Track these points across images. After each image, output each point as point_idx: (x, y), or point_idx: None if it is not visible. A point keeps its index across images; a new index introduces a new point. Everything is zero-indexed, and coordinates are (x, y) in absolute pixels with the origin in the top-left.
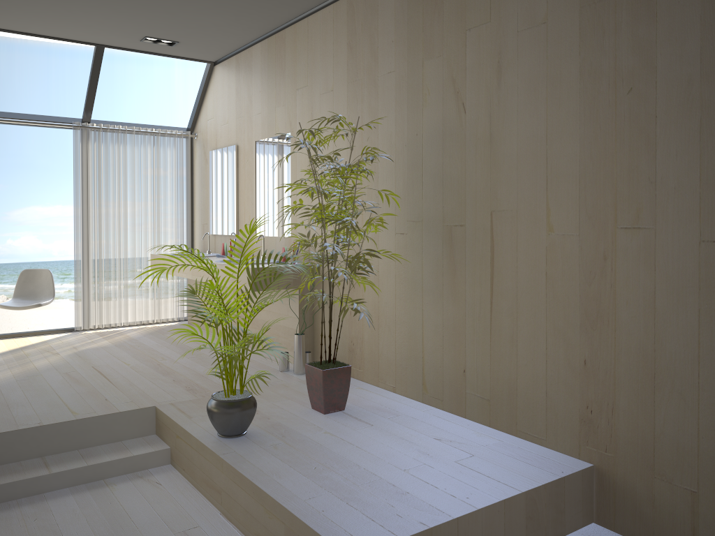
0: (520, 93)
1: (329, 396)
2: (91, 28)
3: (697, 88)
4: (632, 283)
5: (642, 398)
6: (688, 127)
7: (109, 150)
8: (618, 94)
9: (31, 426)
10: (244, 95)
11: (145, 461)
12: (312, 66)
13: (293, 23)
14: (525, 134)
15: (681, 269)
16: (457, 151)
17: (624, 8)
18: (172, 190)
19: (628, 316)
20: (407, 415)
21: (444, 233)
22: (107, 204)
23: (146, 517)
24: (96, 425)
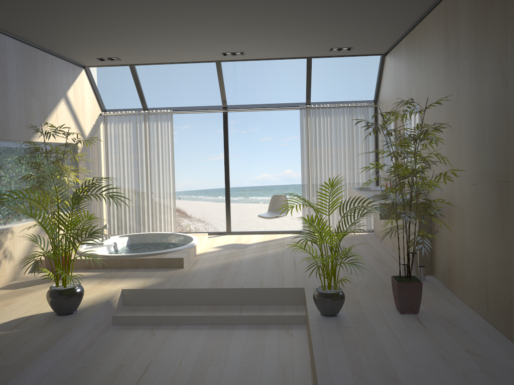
0: None
1: (403, 302)
2: (297, 50)
3: None
4: None
5: None
6: None
7: (321, 120)
8: None
9: (237, 287)
10: (398, 76)
11: (290, 320)
12: (427, 54)
13: (418, 23)
14: None
15: None
16: (504, 120)
17: None
18: (362, 144)
19: None
20: (462, 328)
21: (497, 187)
22: (320, 154)
23: (271, 352)
24: (270, 293)
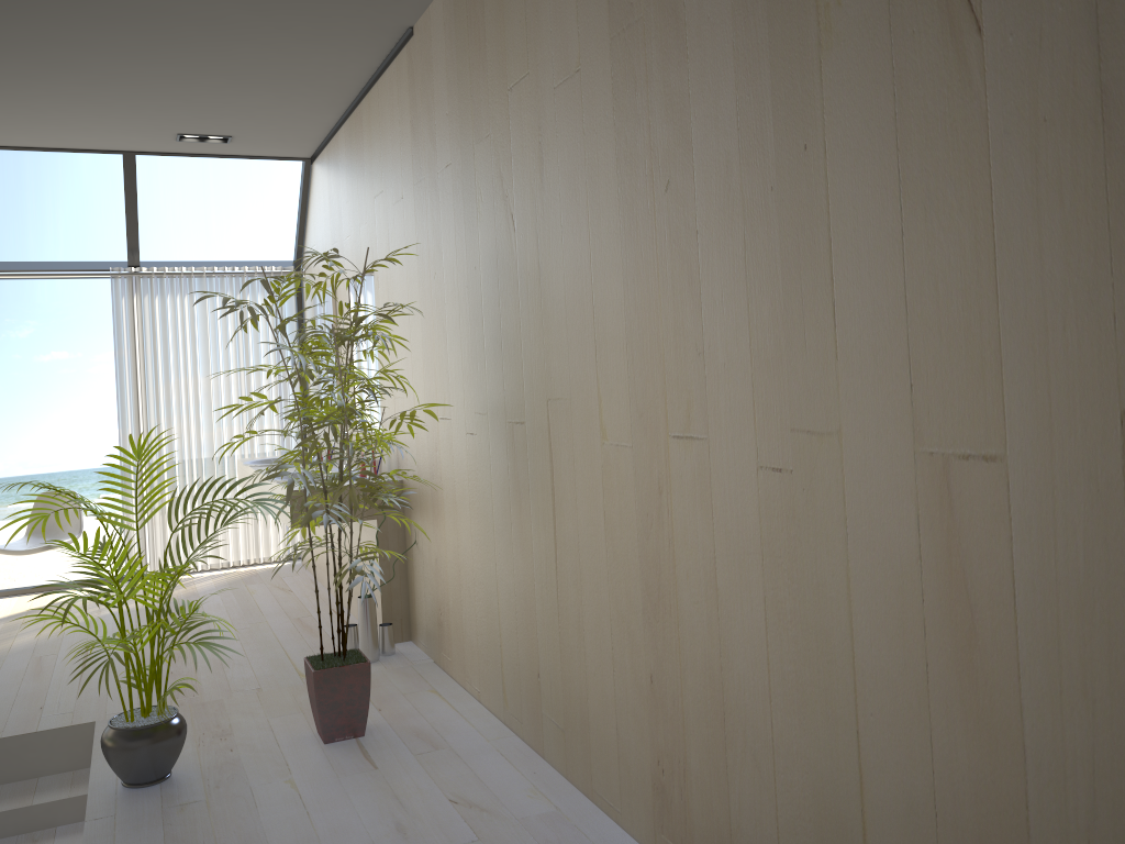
0: (563, 195)
1: (330, 714)
2: (93, 132)
3: (738, 178)
4: (691, 541)
5: (714, 758)
6: (732, 251)
7: (169, 305)
8: (656, 192)
9: None
10: (336, 208)
11: (52, 814)
12: (385, 160)
13: (366, 92)
14: (571, 266)
15: (741, 520)
16: (512, 296)
17: (653, 36)
18: (270, 359)
19: (690, 601)
20: (453, 749)
21: (508, 435)
22: (168, 386)
23: None
24: None
